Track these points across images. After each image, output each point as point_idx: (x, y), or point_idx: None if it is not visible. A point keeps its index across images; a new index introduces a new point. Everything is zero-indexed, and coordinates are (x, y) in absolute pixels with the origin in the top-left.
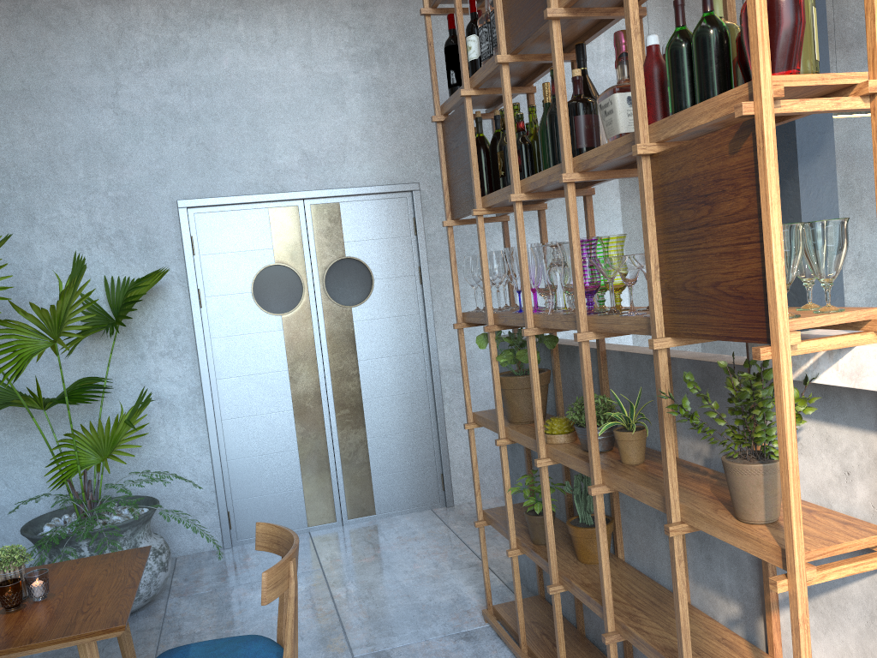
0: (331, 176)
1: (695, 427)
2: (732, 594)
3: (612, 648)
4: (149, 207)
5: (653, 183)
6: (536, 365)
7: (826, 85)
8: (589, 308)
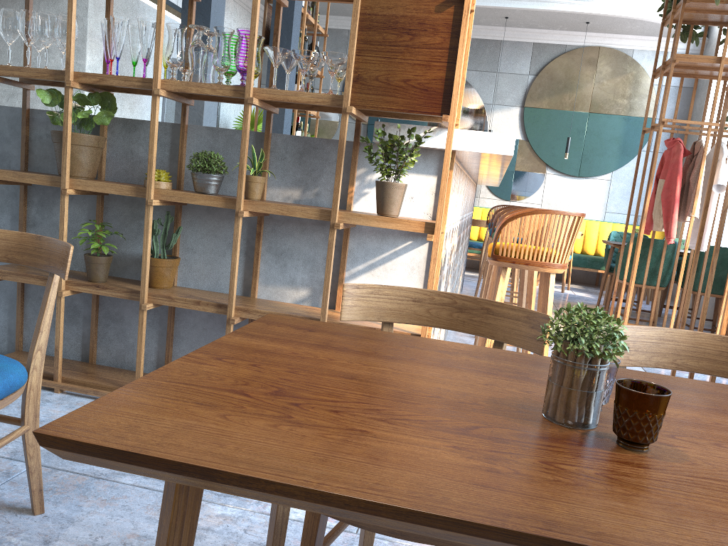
0: None
1: (373, 161)
2: (303, 284)
3: (232, 328)
4: None
5: (360, 11)
6: (158, 122)
7: None
8: (243, 84)
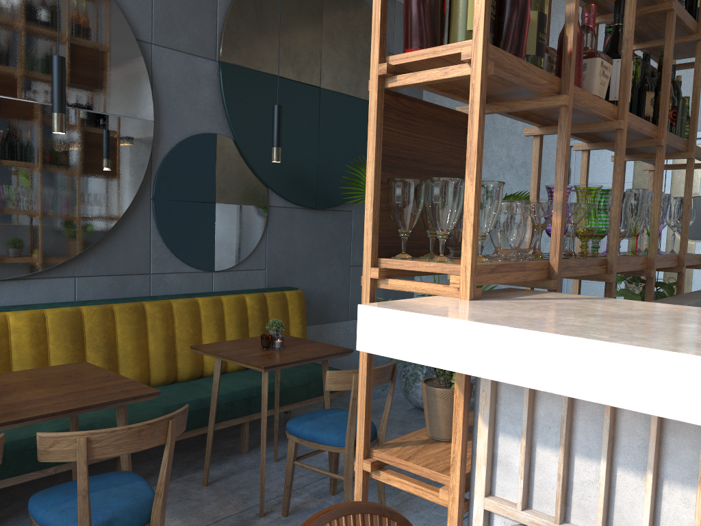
0: (700, 120)
1: None
2: None
3: None
4: (545, 146)
5: None
6: None
7: (439, 56)
8: None
